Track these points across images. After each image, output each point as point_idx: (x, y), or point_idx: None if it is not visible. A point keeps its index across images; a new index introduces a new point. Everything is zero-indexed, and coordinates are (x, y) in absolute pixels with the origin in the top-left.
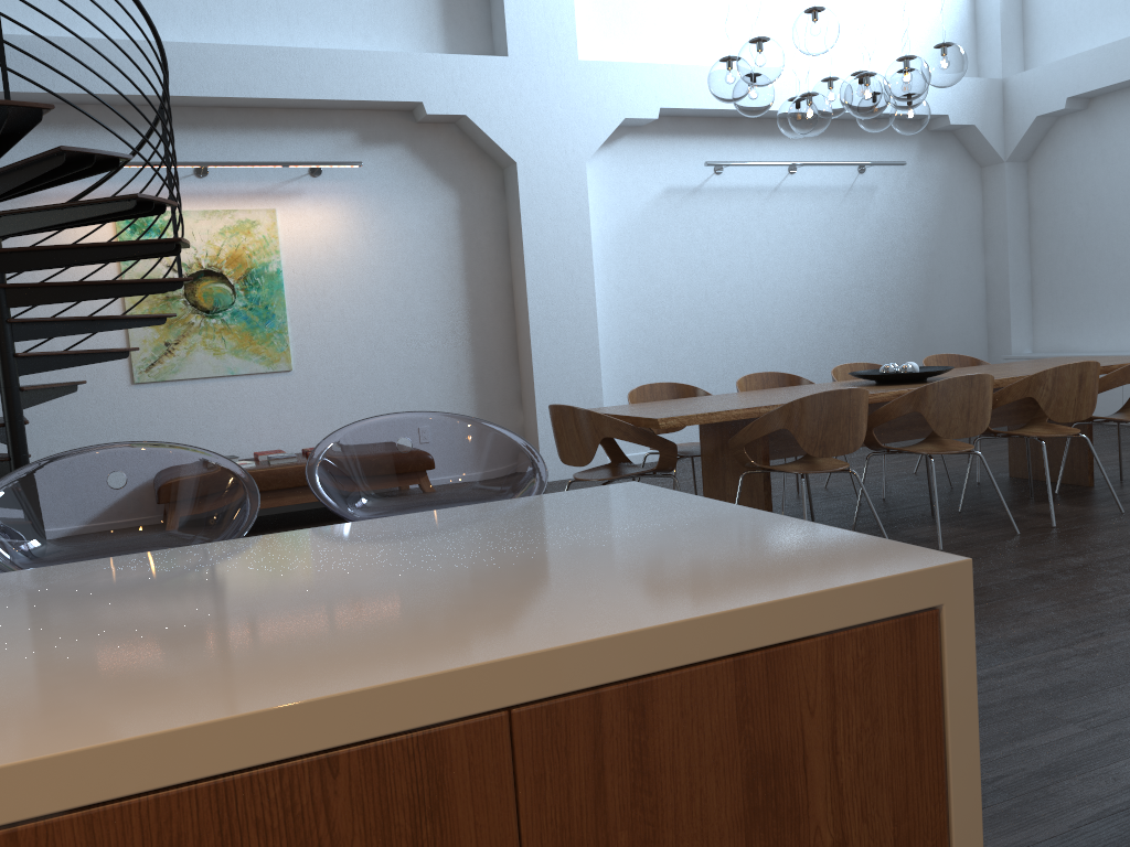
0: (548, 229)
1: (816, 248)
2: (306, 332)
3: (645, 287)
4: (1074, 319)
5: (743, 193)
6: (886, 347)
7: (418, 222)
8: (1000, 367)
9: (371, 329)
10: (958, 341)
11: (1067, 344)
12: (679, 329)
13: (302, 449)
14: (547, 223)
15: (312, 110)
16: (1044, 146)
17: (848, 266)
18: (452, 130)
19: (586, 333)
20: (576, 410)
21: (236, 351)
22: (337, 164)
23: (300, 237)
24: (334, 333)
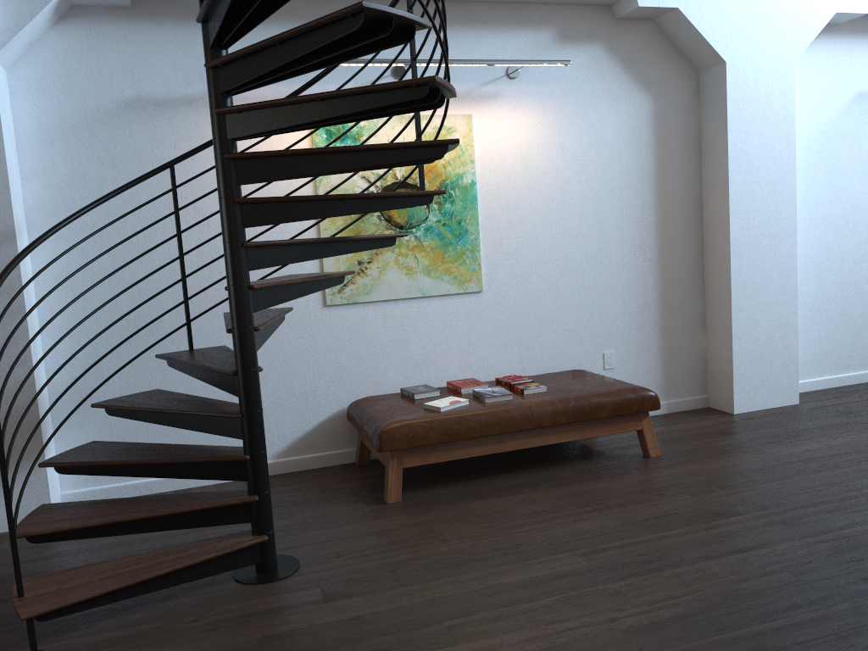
0: (754, 137)
1: None
2: (497, 250)
3: (830, 201)
4: None
5: None
6: None
7: (612, 129)
8: None
9: (561, 246)
10: None
11: None
12: (860, 246)
13: (497, 378)
14: (753, 130)
15: (512, 4)
16: None
17: None
18: (650, 28)
19: (785, 252)
20: None
21: (428, 270)
22: (545, 63)
23: (495, 146)
24: (525, 251)
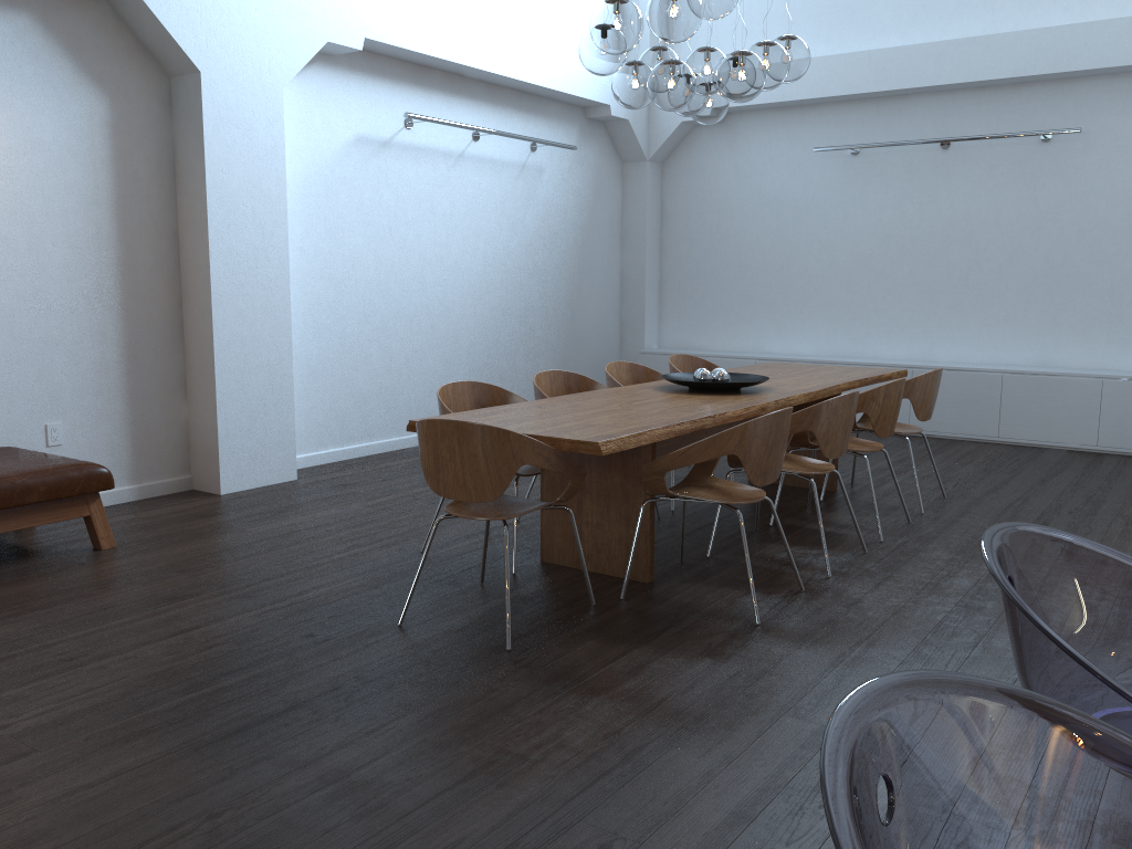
0: (238, 168)
1: (493, 226)
2: None
3: (331, 252)
4: (700, 319)
5: (431, 155)
6: (546, 337)
7: (52, 131)
8: (760, 374)
9: None
10: (600, 333)
11: (692, 342)
12: (364, 305)
13: None
14: (237, 159)
15: None
16: (680, 151)
17: (519, 248)
18: (104, 9)
19: (277, 305)
20: (488, 429)
21: None
22: None
23: None
24: None
